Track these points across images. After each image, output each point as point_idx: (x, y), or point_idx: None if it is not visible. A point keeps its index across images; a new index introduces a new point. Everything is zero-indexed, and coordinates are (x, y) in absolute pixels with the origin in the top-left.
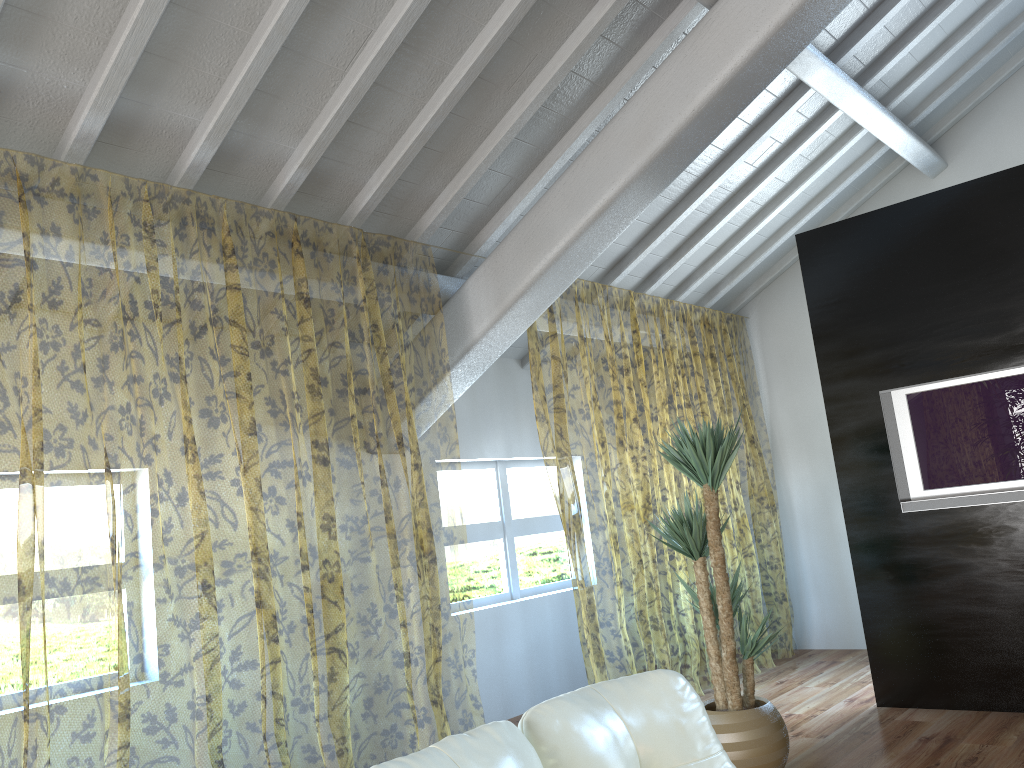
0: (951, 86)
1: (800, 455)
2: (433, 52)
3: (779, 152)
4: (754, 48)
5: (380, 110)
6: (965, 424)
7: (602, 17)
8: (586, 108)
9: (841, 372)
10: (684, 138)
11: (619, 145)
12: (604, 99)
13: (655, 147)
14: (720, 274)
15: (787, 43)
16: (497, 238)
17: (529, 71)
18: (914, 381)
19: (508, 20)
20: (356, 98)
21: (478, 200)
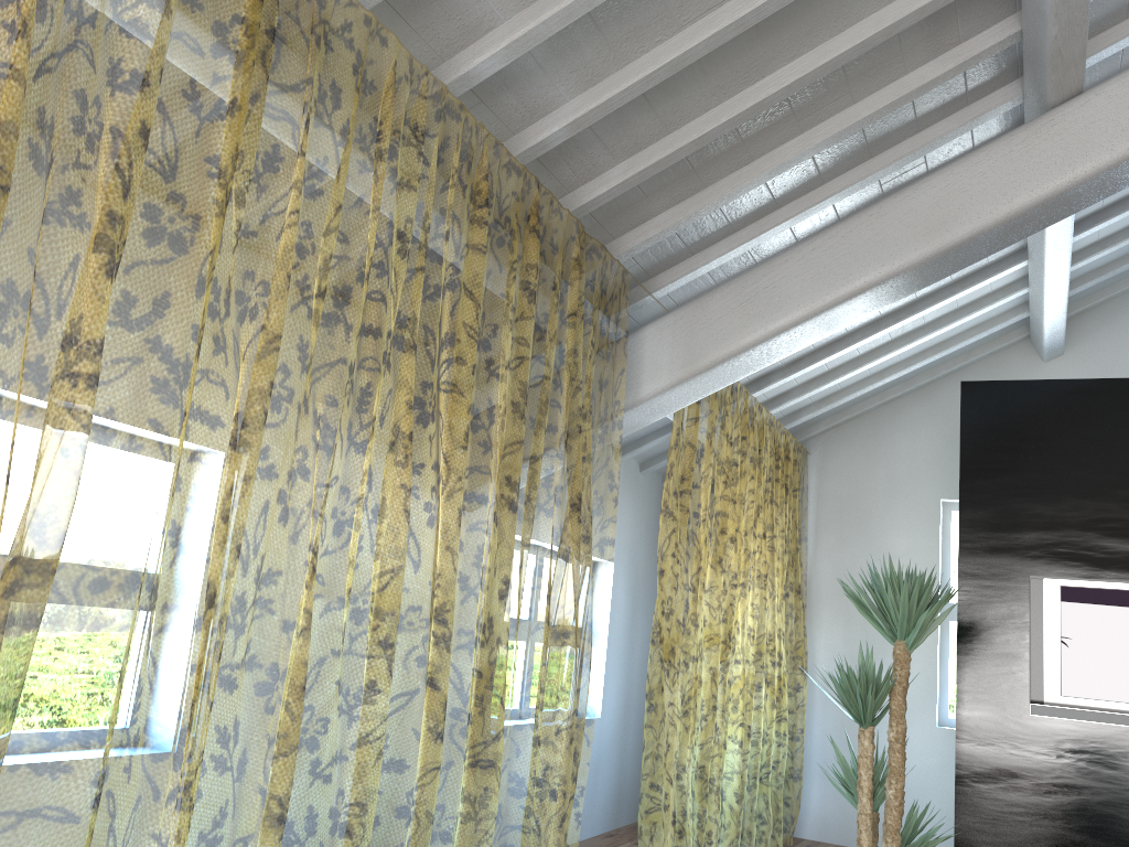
0: (1105, 274)
1: (836, 618)
2: (770, 45)
3: (943, 288)
4: (1102, 167)
5: (677, 91)
6: (1123, 634)
7: (937, 76)
8: (842, 172)
9: (985, 544)
10: (979, 241)
11: (900, 225)
12: (868, 169)
13: (949, 240)
14: (810, 399)
15: (1127, 174)
16: (675, 288)
17: (829, 108)
18: (1069, 573)
19: (867, 40)
20: (678, 65)
21: (683, 237)
